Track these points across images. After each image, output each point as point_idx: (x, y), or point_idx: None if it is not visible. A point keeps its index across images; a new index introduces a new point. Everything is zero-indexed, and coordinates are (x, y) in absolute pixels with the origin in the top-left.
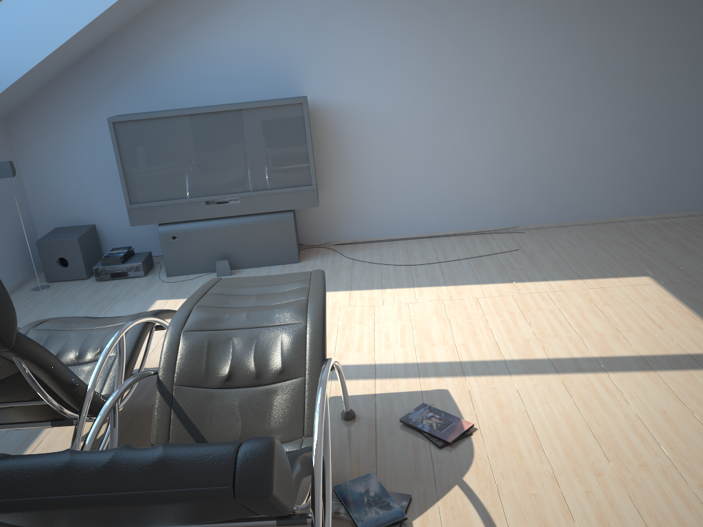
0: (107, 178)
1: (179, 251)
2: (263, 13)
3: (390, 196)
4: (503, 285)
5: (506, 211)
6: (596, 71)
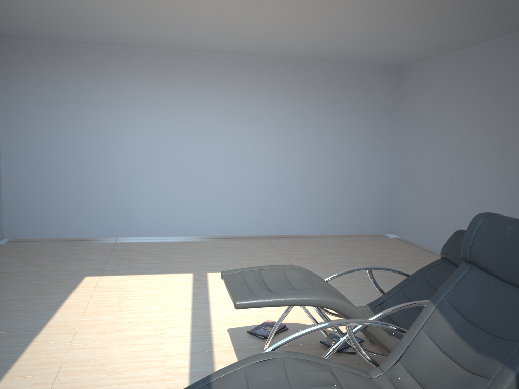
0: None
1: None
2: None
3: None
4: (61, 311)
5: None
6: None
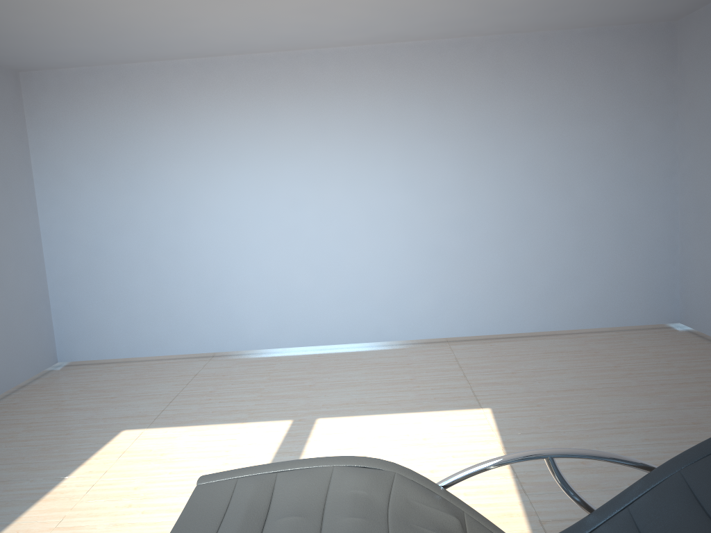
0: None
1: None
2: None
3: None
4: (38, 506)
5: None
6: None
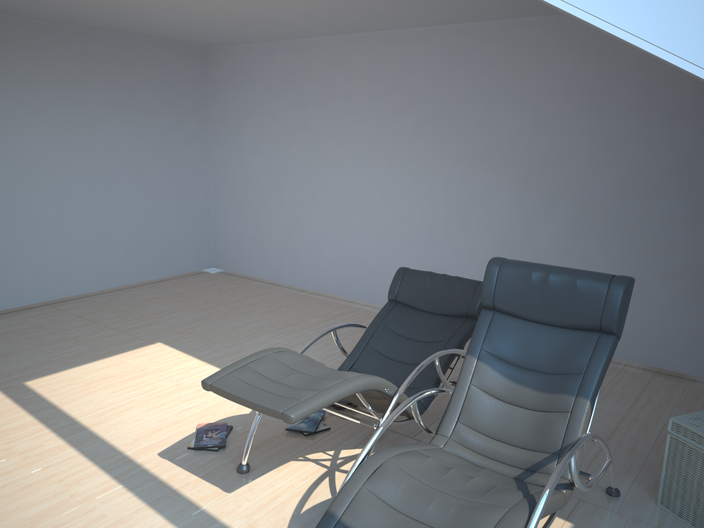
0: None
1: None
2: None
3: None
4: None
5: None
6: None
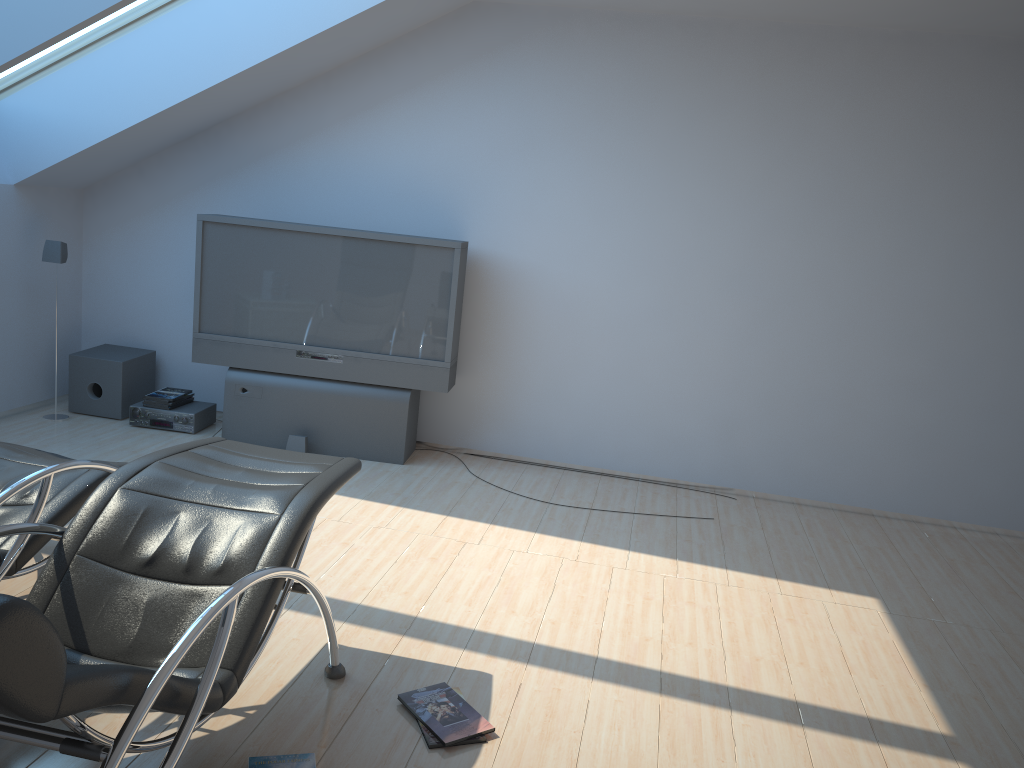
0: (187, 294)
1: (246, 410)
2: (437, 124)
3: (555, 403)
4: (661, 559)
5: (717, 462)
6: (879, 292)
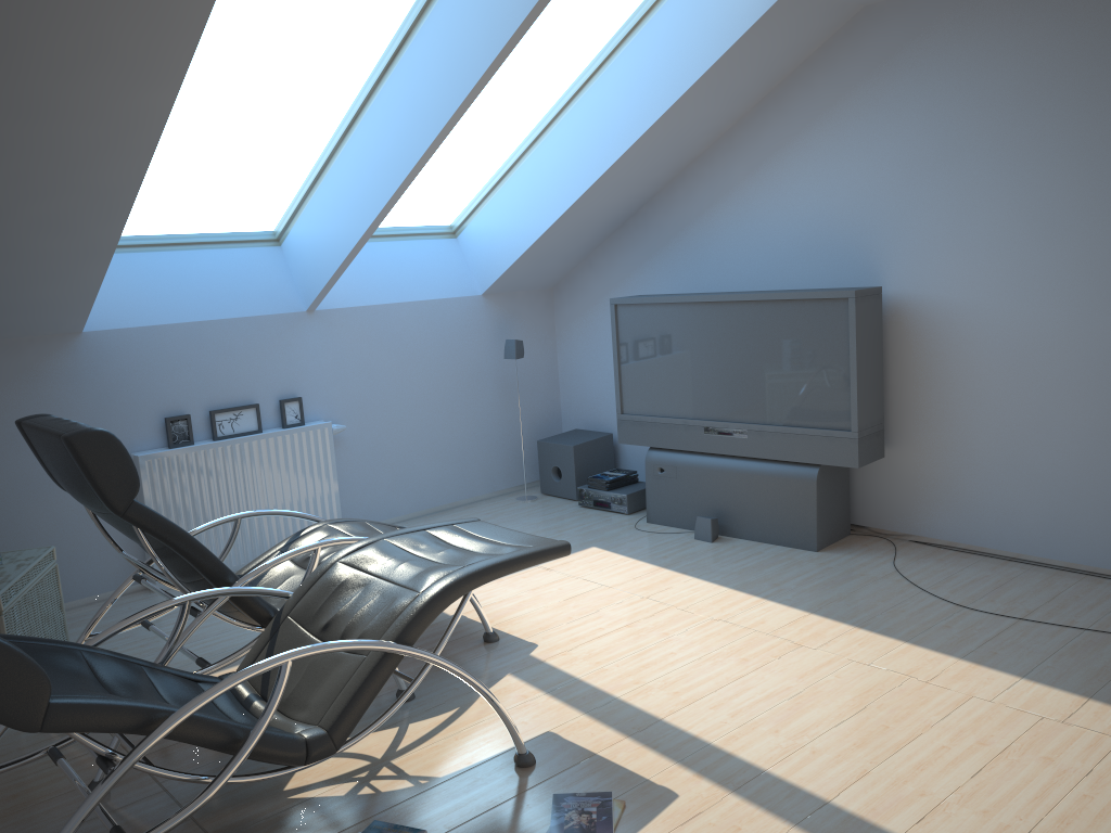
0: None
1: (664, 490)
2: (839, 157)
3: (1015, 478)
4: (1062, 695)
5: None
6: None
